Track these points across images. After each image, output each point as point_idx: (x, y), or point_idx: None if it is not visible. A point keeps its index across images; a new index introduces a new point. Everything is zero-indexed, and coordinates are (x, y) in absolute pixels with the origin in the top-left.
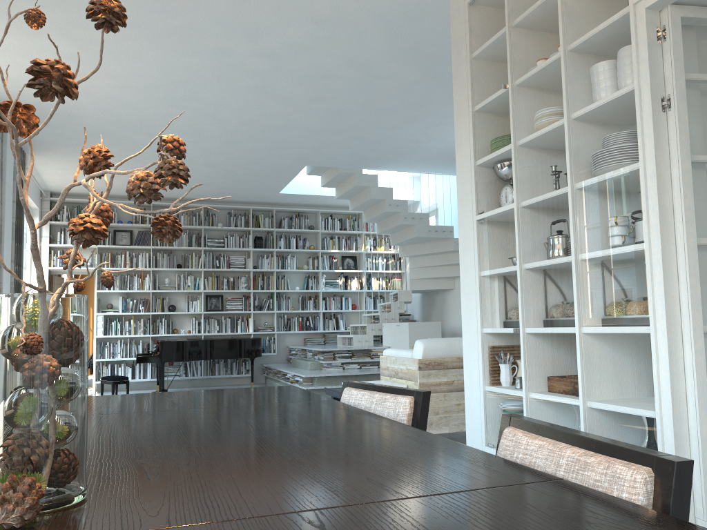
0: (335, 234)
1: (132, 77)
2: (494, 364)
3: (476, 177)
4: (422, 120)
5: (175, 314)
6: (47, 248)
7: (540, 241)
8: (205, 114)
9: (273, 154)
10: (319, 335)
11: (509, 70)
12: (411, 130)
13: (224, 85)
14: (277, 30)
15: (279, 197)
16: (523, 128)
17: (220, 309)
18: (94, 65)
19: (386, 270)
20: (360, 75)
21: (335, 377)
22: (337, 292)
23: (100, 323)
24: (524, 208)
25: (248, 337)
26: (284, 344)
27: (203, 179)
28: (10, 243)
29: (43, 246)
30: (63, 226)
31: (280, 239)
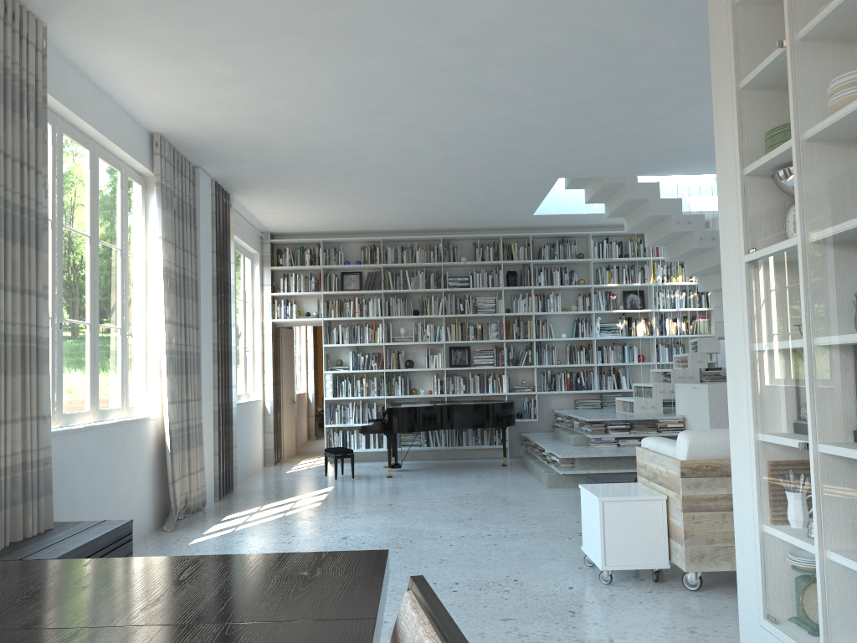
0: (614, 263)
1: (308, 94)
2: (774, 492)
3: (744, 194)
4: (709, 102)
5: (414, 371)
6: (269, 298)
7: (839, 303)
8: (410, 128)
9: (511, 168)
10: (594, 395)
11: (786, 16)
12: (694, 118)
13: (421, 89)
14: (465, 7)
15: (534, 220)
16: (810, 110)
17: (467, 364)
18: (261, 85)
19: (685, 308)
20: (599, 51)
21: (603, 458)
22: (617, 339)
23: (328, 383)
24: (813, 246)
25: (503, 398)
26: (548, 407)
27: (434, 206)
28: (210, 299)
29: (265, 296)
30: (286, 271)
31: (539, 273)
